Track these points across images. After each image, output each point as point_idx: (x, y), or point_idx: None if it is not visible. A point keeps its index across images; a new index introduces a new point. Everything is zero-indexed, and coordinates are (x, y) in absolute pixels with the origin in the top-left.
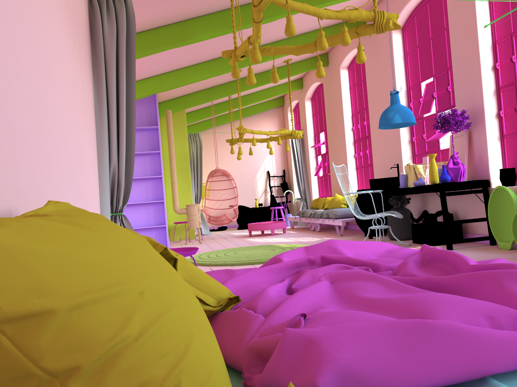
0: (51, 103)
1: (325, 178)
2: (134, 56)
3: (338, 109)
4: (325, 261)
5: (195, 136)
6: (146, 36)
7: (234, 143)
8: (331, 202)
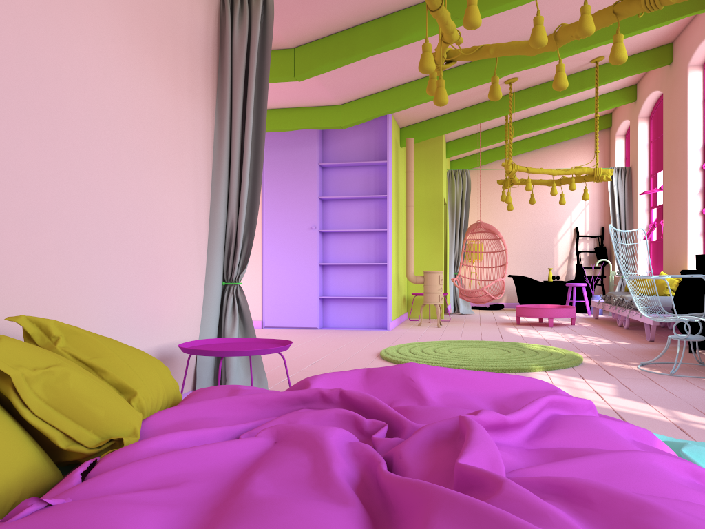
0: (55, 145)
1: (660, 244)
2: (268, 71)
3: (680, 135)
4: (346, 401)
5: (462, 174)
6: (339, 39)
7: (506, 185)
8: (651, 285)
